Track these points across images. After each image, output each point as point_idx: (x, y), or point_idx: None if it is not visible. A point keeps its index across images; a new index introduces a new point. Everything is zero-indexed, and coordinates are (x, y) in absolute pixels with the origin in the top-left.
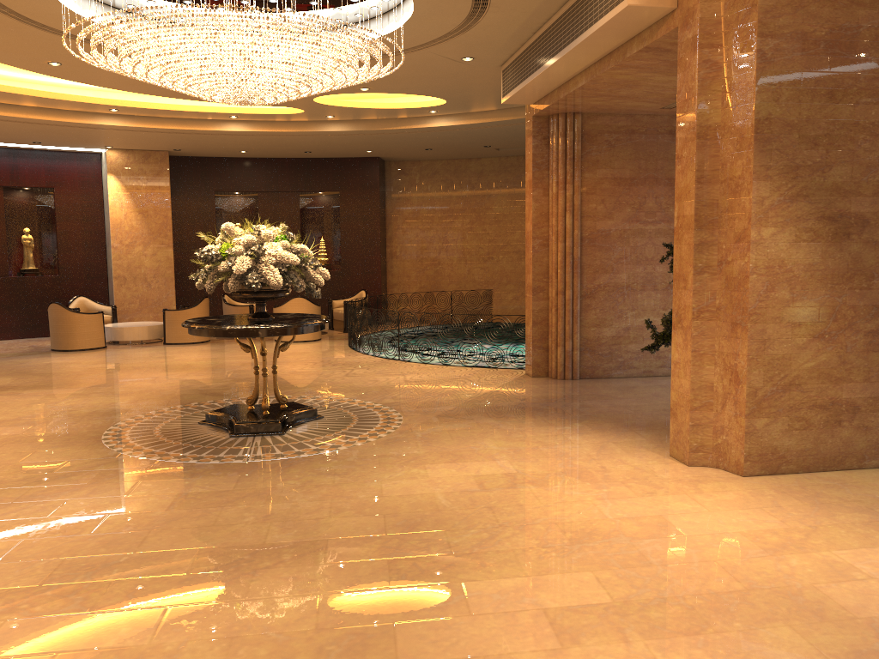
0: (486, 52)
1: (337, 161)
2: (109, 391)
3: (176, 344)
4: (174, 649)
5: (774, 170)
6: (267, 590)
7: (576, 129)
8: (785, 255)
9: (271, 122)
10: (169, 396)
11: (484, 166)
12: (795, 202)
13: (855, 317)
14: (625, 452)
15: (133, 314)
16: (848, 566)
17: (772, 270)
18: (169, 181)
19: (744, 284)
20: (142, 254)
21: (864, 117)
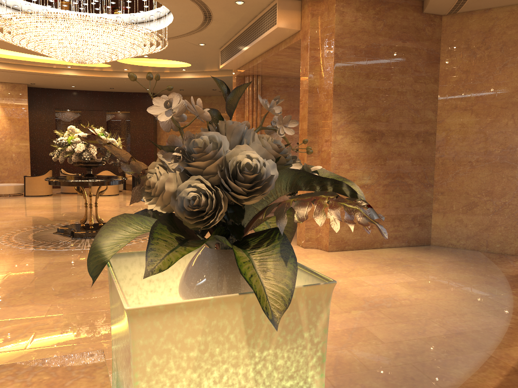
0: (211, 42)
1: (129, 94)
2: None
3: (32, 196)
4: (58, 317)
5: (342, 109)
6: (100, 297)
7: (258, 83)
8: (347, 148)
9: (91, 71)
10: (33, 221)
11: (213, 100)
12: (351, 124)
13: (378, 178)
14: None
15: (4, 179)
16: (362, 281)
17: (341, 155)
18: (27, 101)
19: (329, 161)
20: (10, 144)
21: (382, 86)
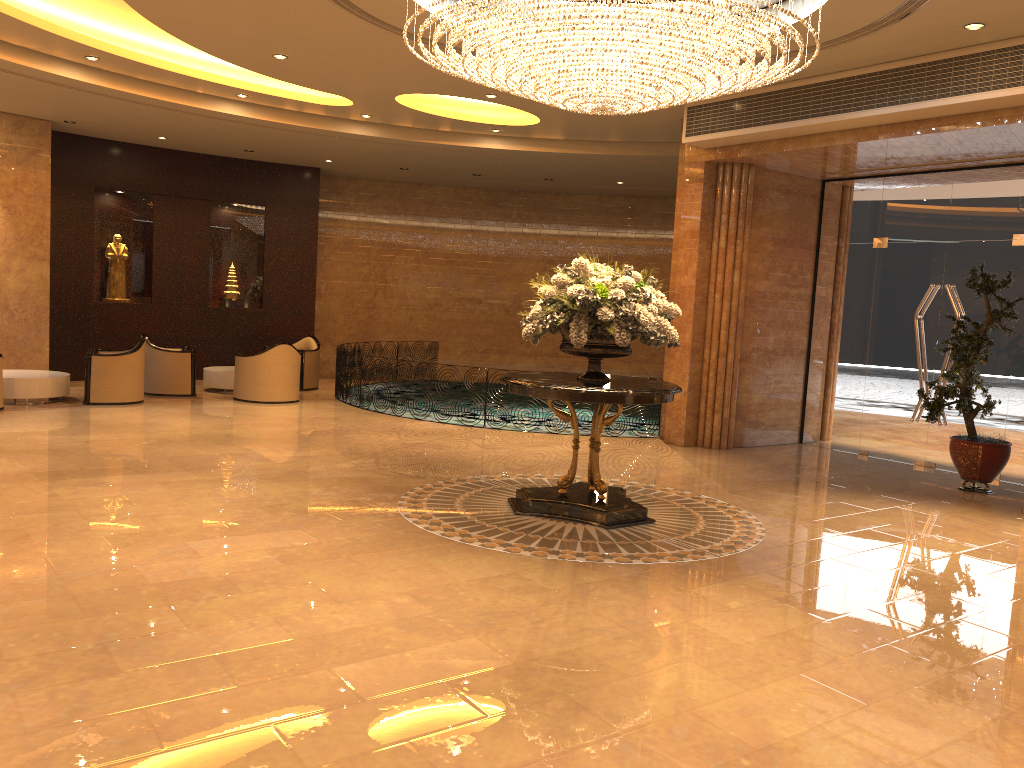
0: None
1: (265, 167)
2: (241, 475)
3: (107, 404)
4: None
5: None
6: None
7: (750, 182)
8: None
9: (278, 110)
10: (354, 480)
11: (436, 196)
12: None
13: None
14: (994, 521)
15: None
16: None
17: None
18: (50, 165)
19: None
20: (5, 269)
21: None
